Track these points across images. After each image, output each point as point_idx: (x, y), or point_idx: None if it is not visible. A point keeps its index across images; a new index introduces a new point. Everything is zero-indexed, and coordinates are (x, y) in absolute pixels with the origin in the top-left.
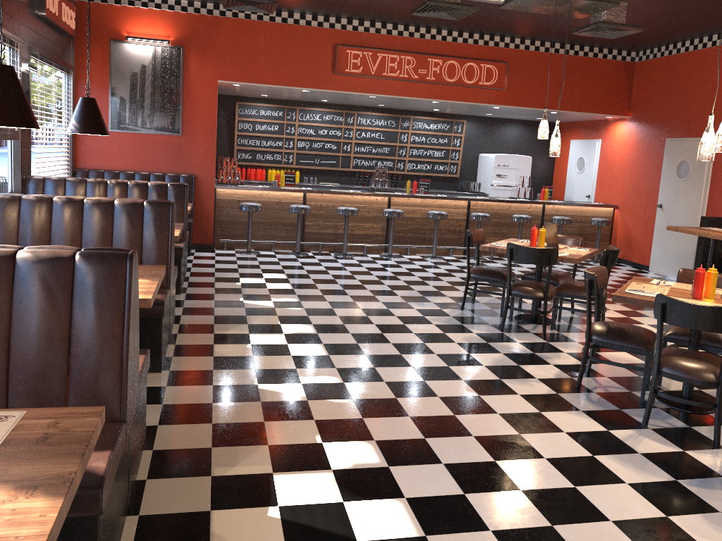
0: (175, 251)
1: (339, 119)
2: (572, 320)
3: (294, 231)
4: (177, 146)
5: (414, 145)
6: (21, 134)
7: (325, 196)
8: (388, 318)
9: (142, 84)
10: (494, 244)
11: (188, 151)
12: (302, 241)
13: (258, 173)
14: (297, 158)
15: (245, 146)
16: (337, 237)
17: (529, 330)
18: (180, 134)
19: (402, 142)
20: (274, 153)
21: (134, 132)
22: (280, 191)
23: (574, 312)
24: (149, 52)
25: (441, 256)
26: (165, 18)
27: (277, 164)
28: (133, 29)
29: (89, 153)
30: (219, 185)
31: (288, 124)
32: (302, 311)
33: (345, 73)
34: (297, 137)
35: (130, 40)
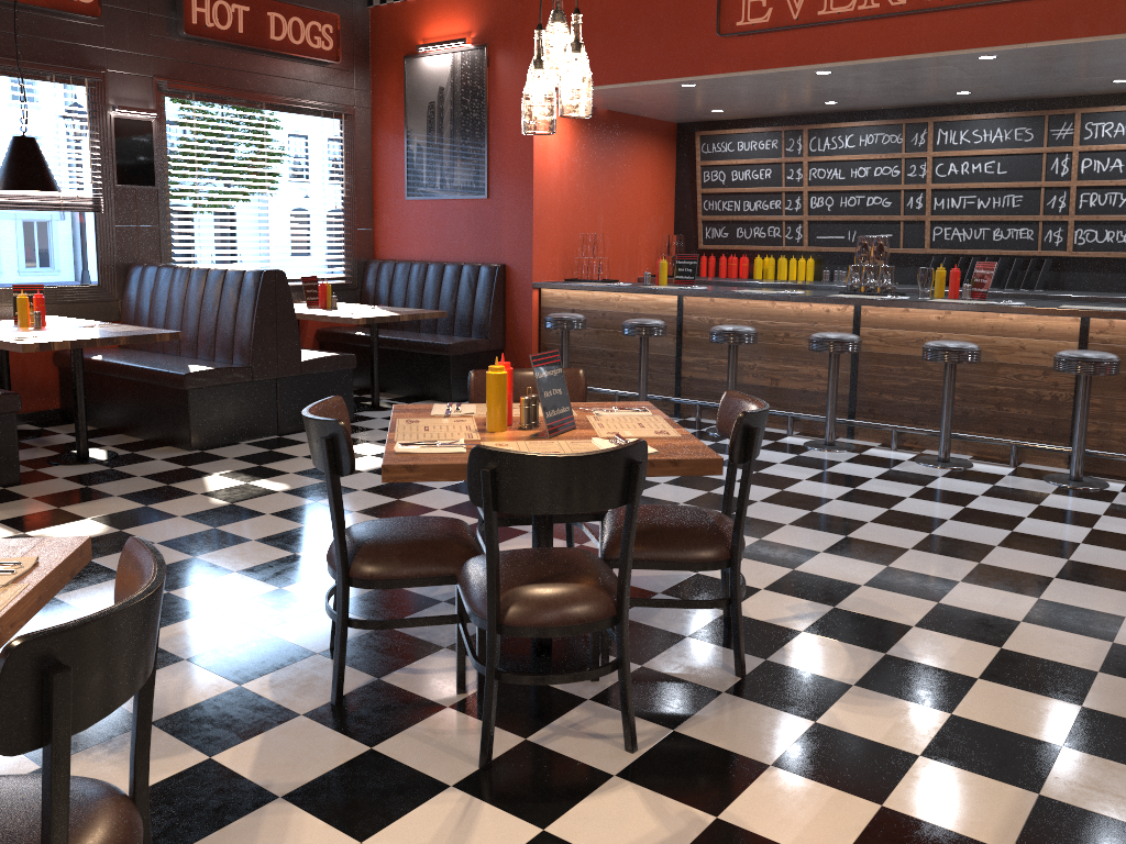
0: (177, 378)
1: (893, 140)
2: (652, 691)
3: (663, 374)
4: (482, 217)
5: (1089, 182)
6: (119, 205)
7: (718, 304)
8: (266, 553)
9: (440, 118)
10: (434, 406)
11: (497, 224)
12: (676, 395)
13: (733, 265)
14: (810, 232)
15: (715, 213)
16: (743, 391)
17: (398, 671)
18: (485, 196)
19: (1057, 178)
20: (767, 223)
21: (432, 199)
22: (637, 294)
23: (741, 672)
24: (446, 65)
25: (985, 461)
26: (465, 3)
27: (774, 246)
28: (429, 32)
29: (387, 235)
30: (539, 282)
31: (790, 163)
32: (203, 508)
33: (740, 31)
34: (808, 188)
35: (423, 51)
